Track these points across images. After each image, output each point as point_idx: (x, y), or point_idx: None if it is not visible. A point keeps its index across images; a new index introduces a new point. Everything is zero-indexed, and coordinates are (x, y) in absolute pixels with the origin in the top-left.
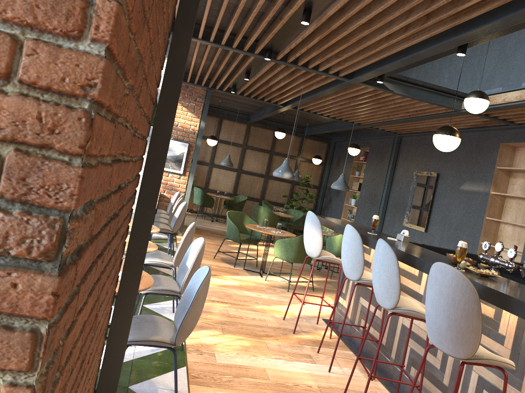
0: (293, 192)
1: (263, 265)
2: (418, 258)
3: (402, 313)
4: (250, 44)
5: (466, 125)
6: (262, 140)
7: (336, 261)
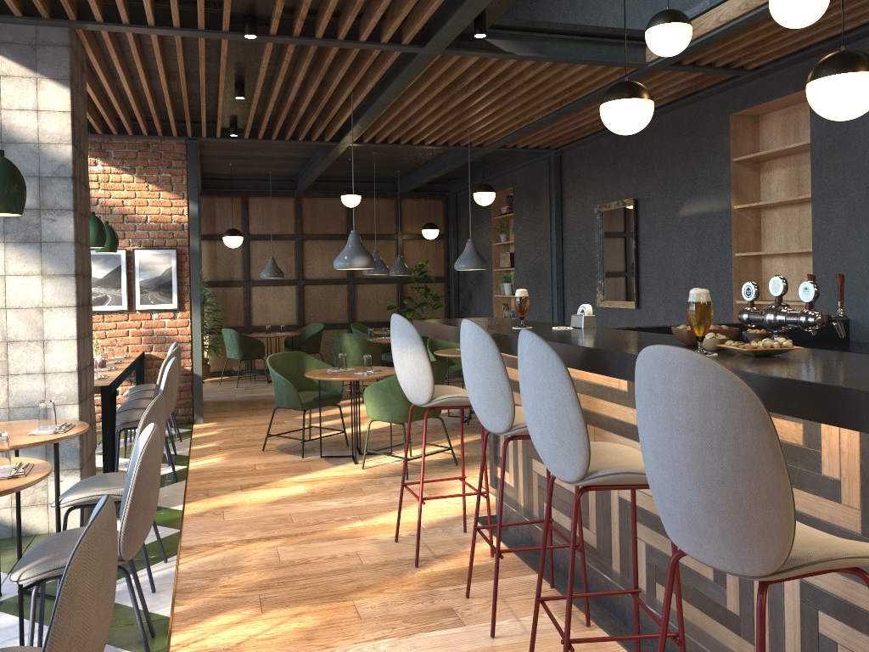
0: (404, 297)
1: (360, 439)
2: (611, 352)
3: (604, 483)
4: (203, 8)
5: (663, 99)
6: (328, 220)
7: (468, 400)
